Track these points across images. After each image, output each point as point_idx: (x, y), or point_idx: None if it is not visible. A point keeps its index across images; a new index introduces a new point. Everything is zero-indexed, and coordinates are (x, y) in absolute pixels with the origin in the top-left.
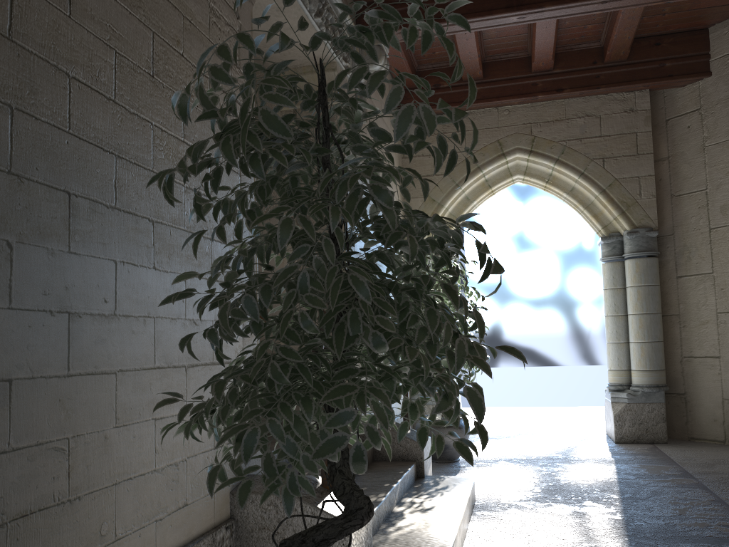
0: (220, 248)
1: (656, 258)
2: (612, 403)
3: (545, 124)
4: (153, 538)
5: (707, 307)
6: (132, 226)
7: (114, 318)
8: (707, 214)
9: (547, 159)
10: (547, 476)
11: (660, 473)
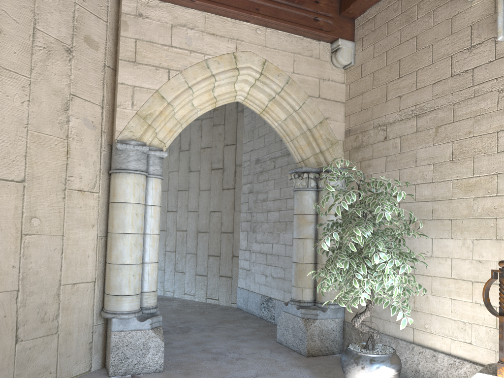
0: None
1: None
2: None
3: None
4: (449, 344)
5: None
6: (440, 224)
7: (431, 257)
8: None
9: None
10: None
11: None
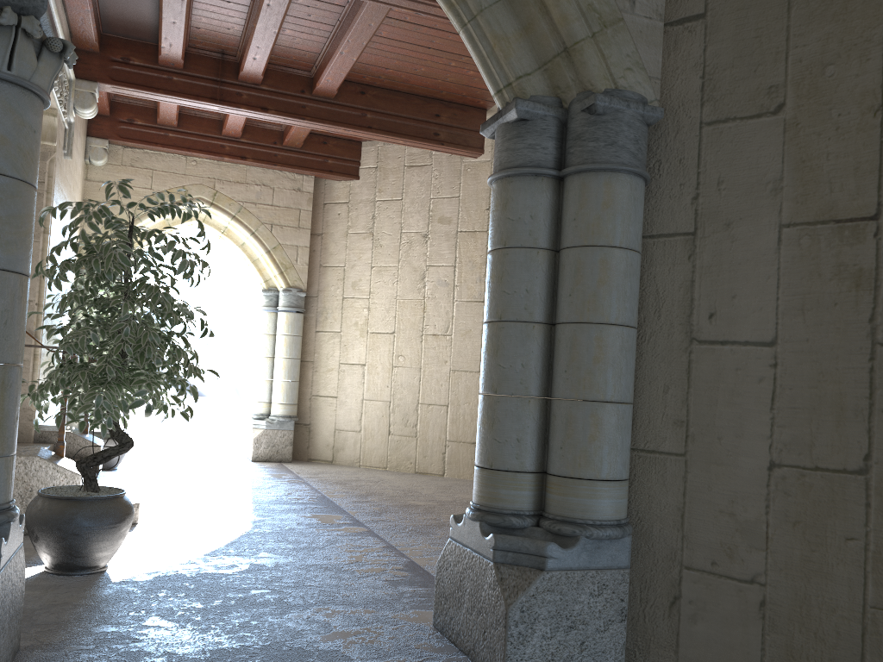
0: None
1: (302, 314)
2: (253, 429)
3: (228, 183)
4: None
5: (333, 358)
6: None
7: None
8: (343, 286)
9: (226, 214)
10: (197, 478)
11: (281, 477)
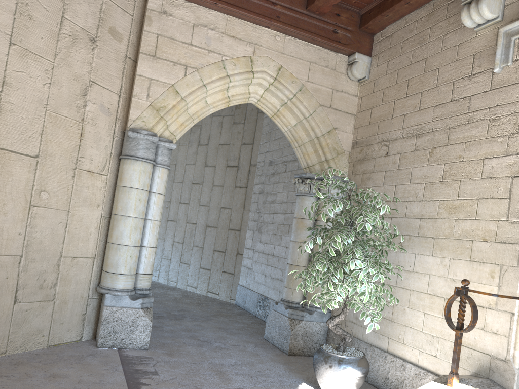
0: (480, 244)
1: None
2: None
3: None
4: (417, 355)
5: None
6: (424, 241)
7: (412, 272)
8: None
9: None
10: None
11: None
